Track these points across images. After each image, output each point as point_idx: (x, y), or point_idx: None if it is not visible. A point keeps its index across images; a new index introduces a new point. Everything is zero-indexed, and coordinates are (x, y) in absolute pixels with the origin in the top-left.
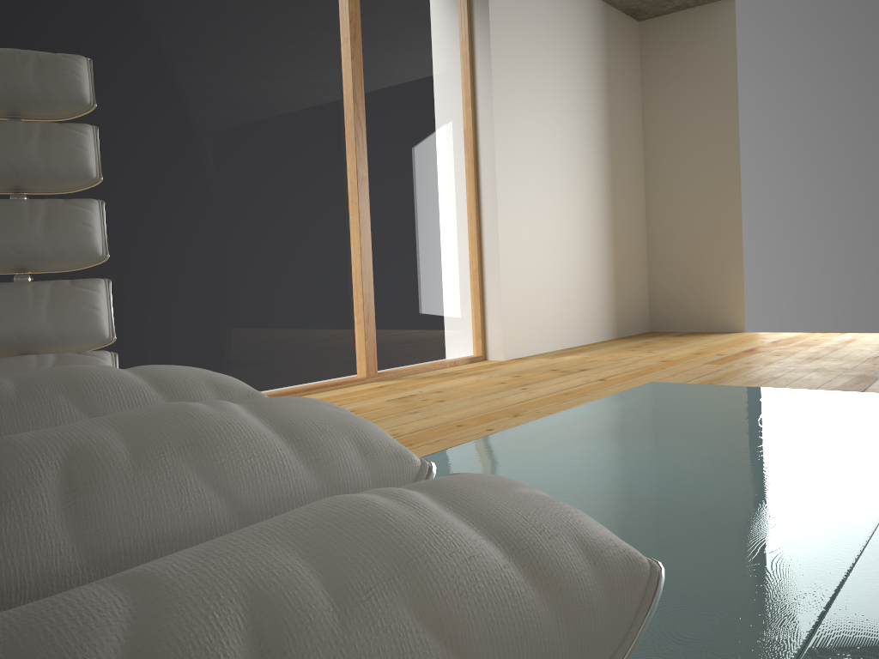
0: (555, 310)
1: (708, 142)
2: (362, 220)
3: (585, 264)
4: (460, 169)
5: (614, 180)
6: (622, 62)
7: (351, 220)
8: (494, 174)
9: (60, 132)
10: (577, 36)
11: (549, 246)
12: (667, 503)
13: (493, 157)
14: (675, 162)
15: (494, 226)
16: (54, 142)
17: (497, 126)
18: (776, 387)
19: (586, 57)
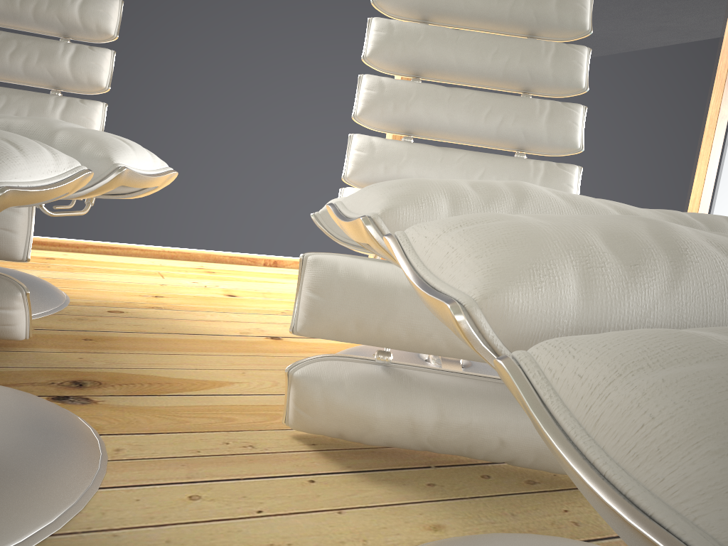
0: None
1: None
2: (712, 154)
3: None
4: None
5: None
6: None
7: (702, 153)
8: None
9: (567, 51)
10: None
11: None
12: None
13: None
14: None
15: None
16: (563, 57)
17: None
18: None
19: None
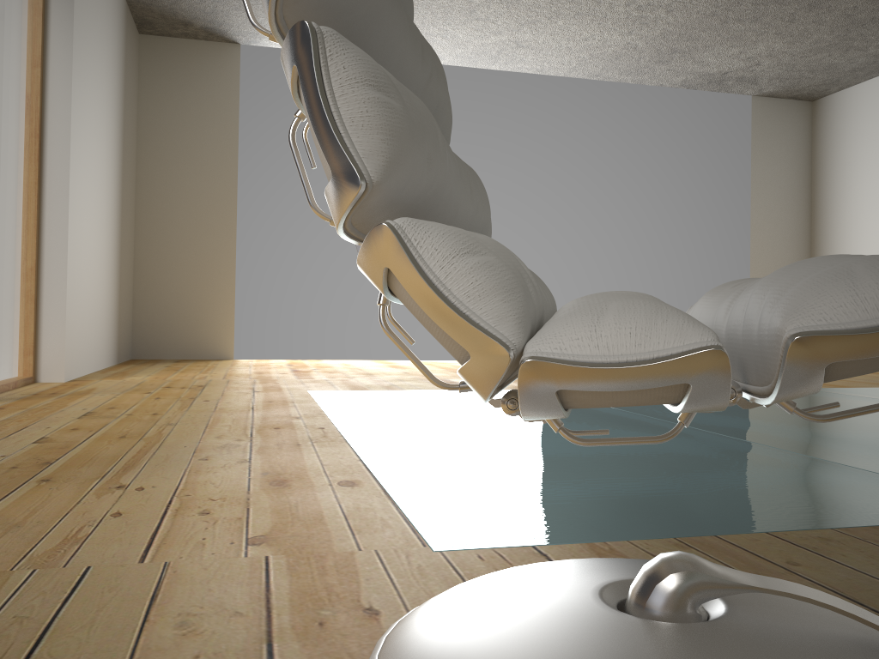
0: (92, 326)
1: (207, 173)
2: None
3: (107, 279)
4: (28, 141)
5: (123, 192)
6: (131, 70)
7: None
8: (67, 157)
9: None
10: (114, 28)
11: (92, 253)
12: (637, 448)
13: (67, 136)
14: (172, 186)
15: (62, 219)
16: None
17: (73, 101)
18: (419, 390)
19: (117, 53)
